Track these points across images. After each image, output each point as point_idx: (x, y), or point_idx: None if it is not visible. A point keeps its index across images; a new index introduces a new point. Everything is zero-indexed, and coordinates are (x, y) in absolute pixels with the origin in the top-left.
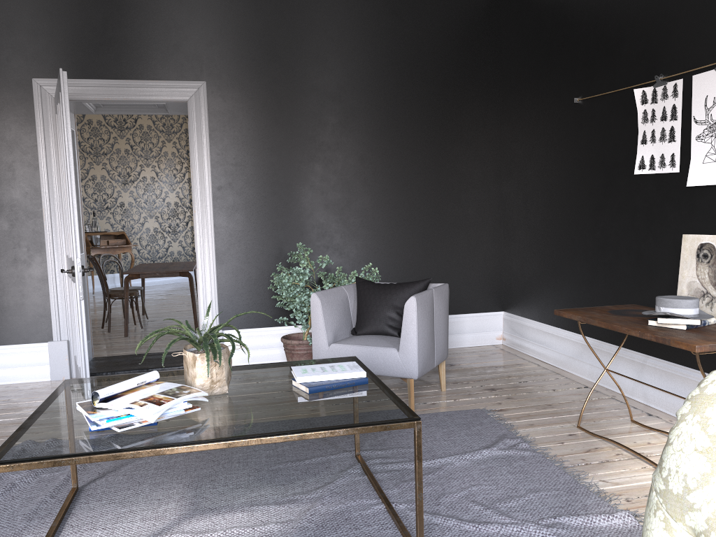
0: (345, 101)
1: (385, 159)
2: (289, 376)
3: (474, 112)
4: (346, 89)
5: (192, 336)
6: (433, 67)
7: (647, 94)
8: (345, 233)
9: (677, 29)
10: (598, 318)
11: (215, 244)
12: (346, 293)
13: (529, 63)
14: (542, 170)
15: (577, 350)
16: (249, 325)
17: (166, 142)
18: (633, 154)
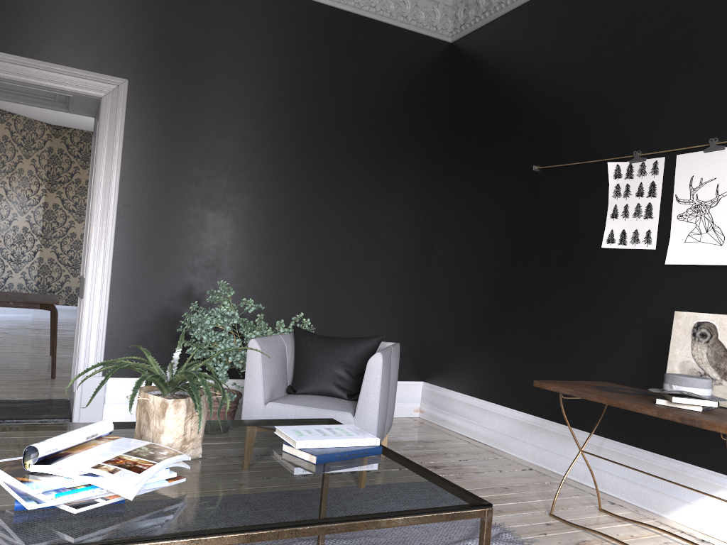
0: (284, 132)
1: (320, 202)
2: (269, 439)
3: (414, 168)
4: (287, 120)
5: (160, 374)
6: (379, 115)
7: (621, 169)
8: (266, 278)
9: (660, 108)
10: (594, 393)
11: (111, 271)
12: (284, 343)
13: (479, 127)
14: (486, 235)
15: (515, 428)
16: (140, 374)
17: (24, 158)
18: (600, 228)
